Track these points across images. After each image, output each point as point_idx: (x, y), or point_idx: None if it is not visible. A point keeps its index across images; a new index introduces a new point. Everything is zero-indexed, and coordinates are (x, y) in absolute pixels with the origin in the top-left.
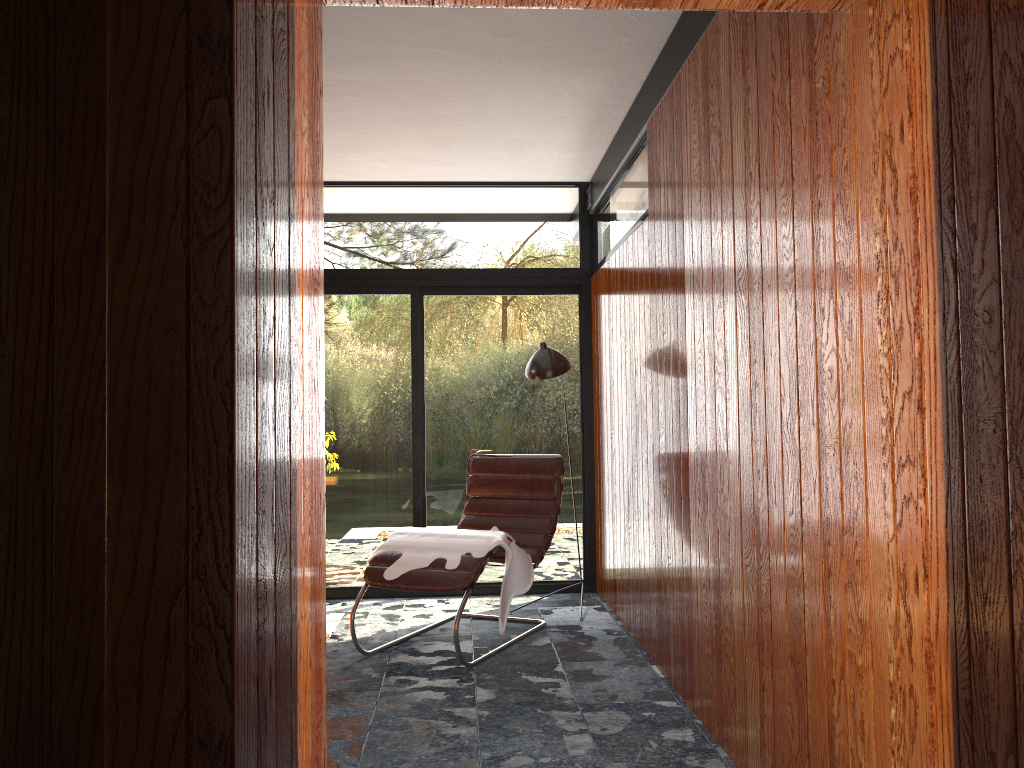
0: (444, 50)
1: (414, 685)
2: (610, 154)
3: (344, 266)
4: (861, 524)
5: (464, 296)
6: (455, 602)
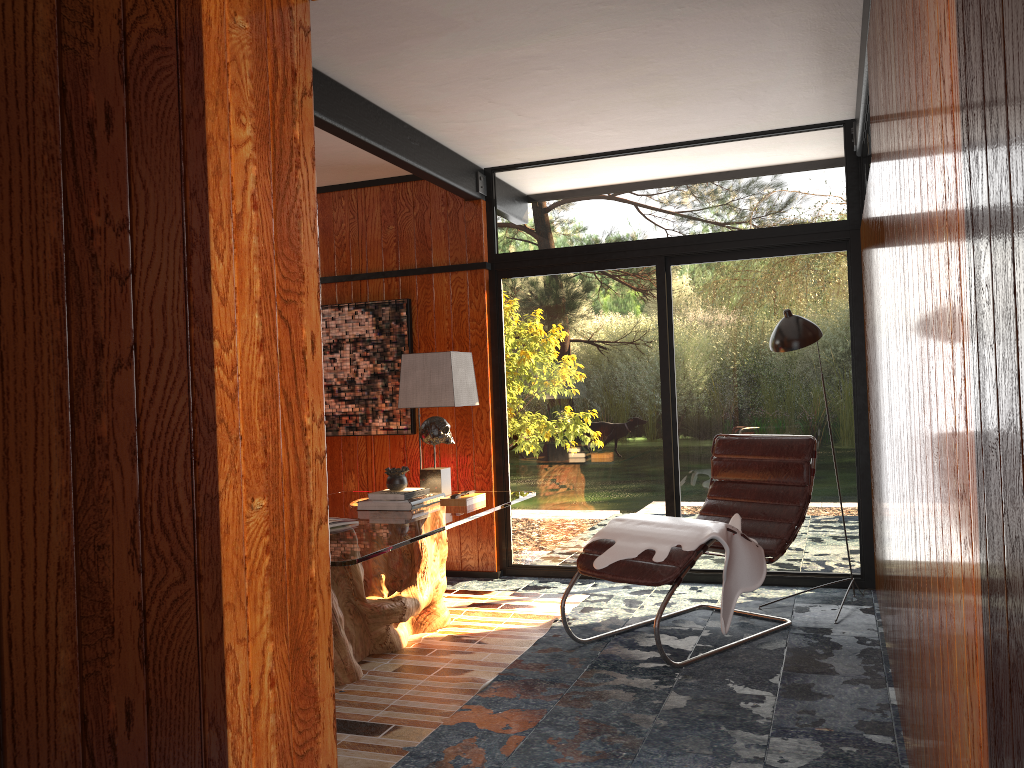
0: (612, 5)
1: (609, 682)
2: (858, 85)
3: (587, 242)
4: (950, 567)
5: (714, 263)
6: (708, 590)
